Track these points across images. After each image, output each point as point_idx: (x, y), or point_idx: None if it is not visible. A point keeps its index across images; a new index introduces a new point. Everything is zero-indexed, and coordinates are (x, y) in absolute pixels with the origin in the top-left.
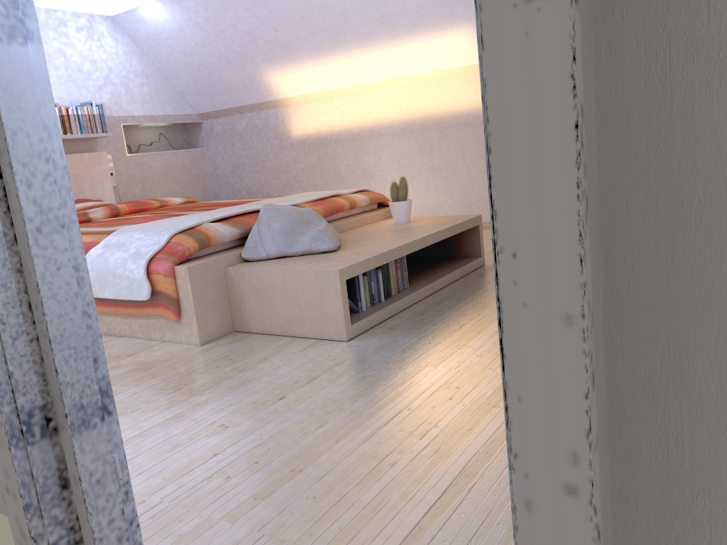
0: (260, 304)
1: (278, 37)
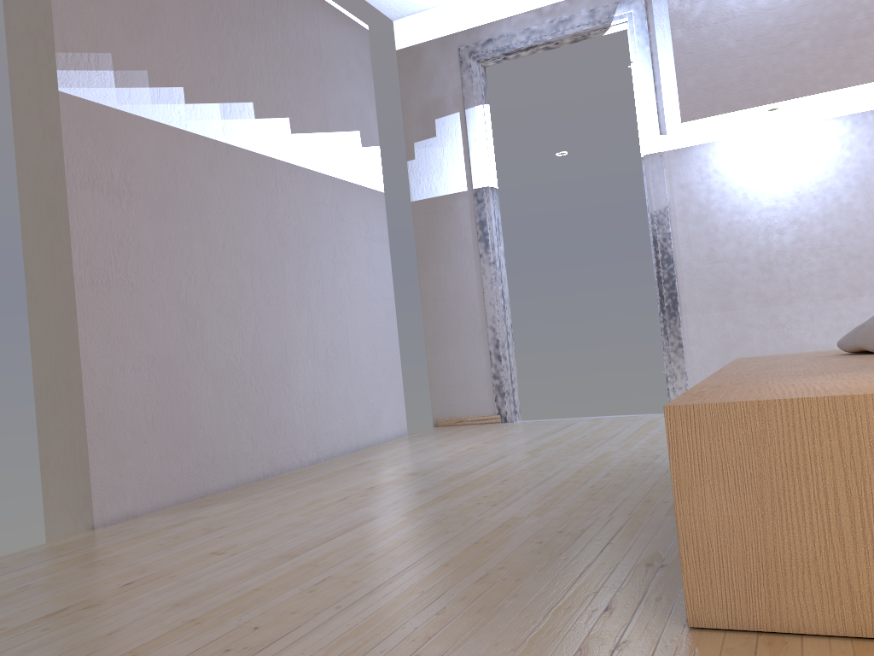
0: None
1: None
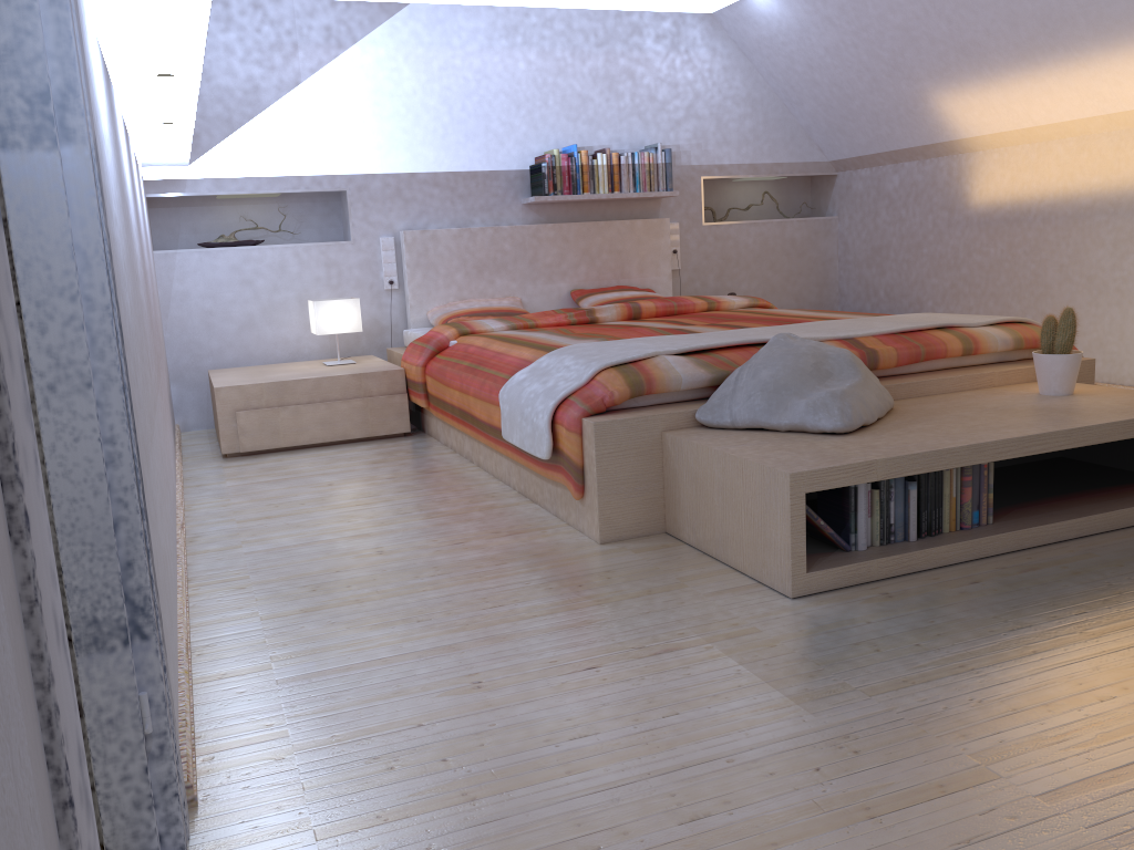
0: (695, 501)
1: (953, 33)
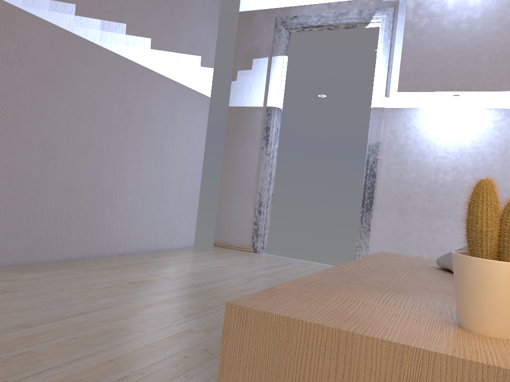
0: None
1: None
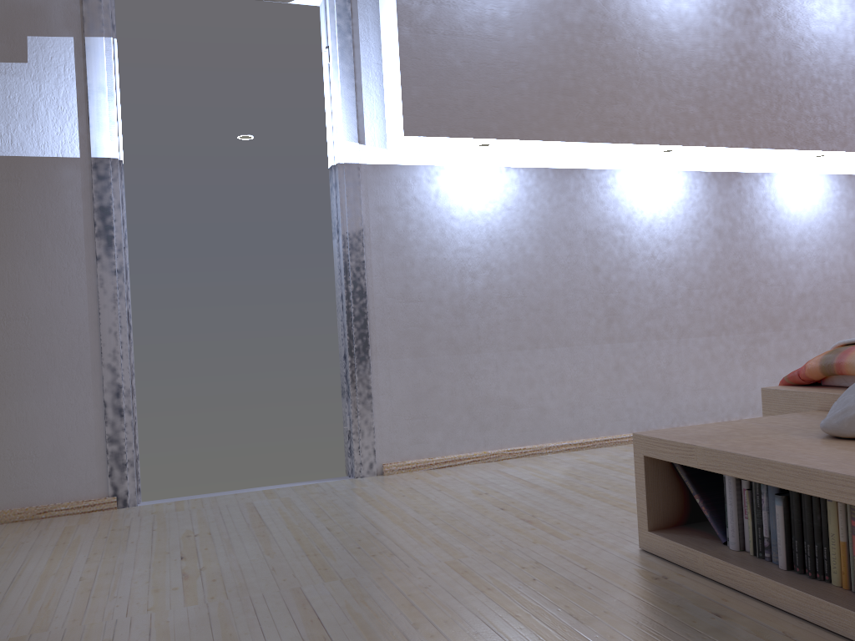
0: None
1: None
